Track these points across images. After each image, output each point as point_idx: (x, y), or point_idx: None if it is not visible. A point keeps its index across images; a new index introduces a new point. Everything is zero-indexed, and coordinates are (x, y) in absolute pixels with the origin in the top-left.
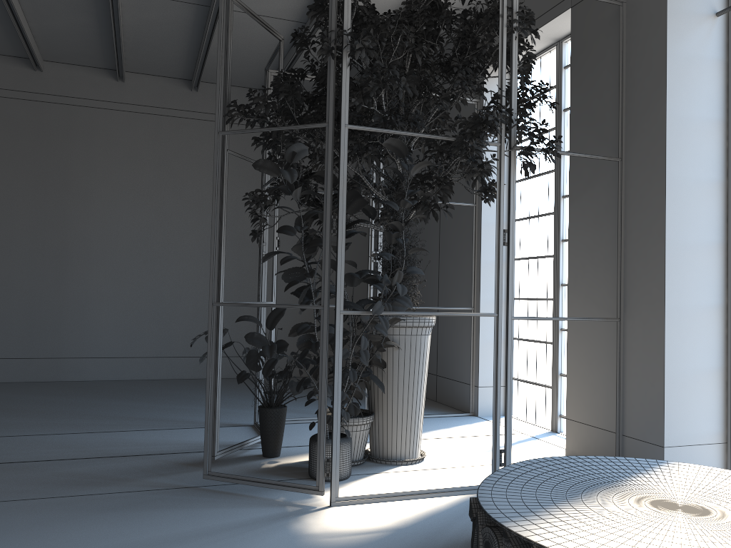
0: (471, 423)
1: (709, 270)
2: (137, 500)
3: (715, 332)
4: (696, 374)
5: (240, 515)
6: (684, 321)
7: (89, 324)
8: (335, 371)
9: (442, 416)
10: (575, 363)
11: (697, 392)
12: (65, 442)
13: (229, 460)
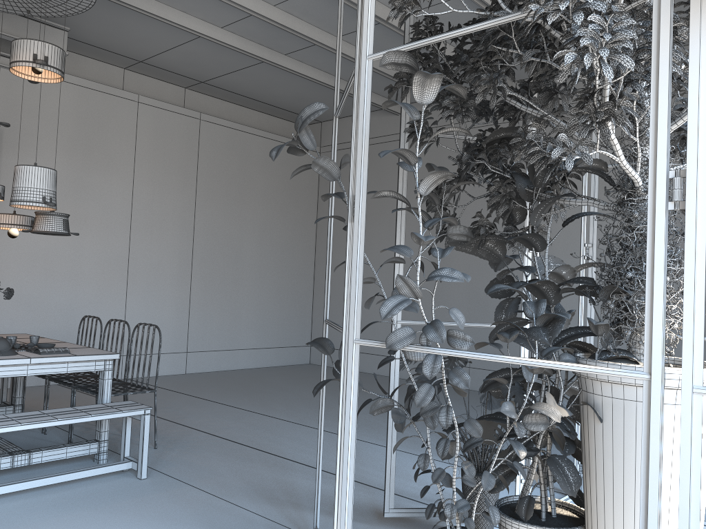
0: None
1: None
2: (245, 528)
3: None
4: None
5: None
6: None
7: None
8: (345, 430)
9: None
10: None
11: None
12: (365, 455)
13: (423, 526)
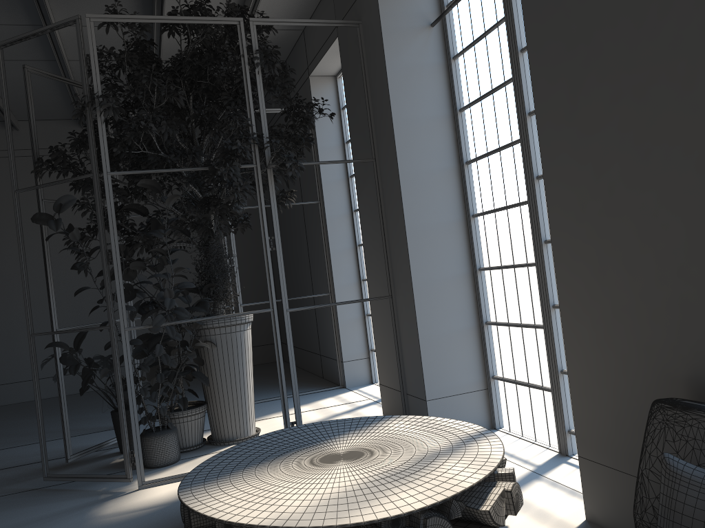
0: (333, 395)
1: (452, 245)
2: None
3: (465, 297)
4: (450, 335)
5: (56, 507)
6: (433, 292)
7: (19, 351)
8: (127, 378)
9: (313, 392)
10: (377, 336)
11: (453, 350)
12: None
13: (88, 460)
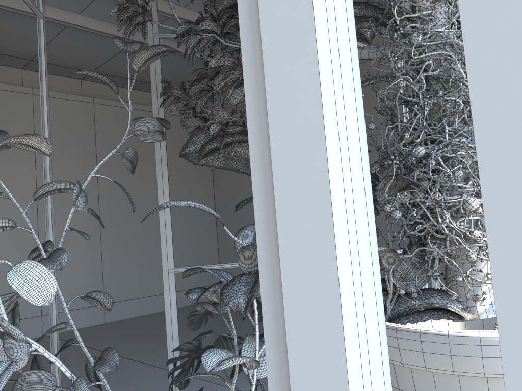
0: None
1: None
2: None
3: None
4: None
5: None
6: None
7: None
8: None
9: None
10: None
11: None
12: None
13: None
